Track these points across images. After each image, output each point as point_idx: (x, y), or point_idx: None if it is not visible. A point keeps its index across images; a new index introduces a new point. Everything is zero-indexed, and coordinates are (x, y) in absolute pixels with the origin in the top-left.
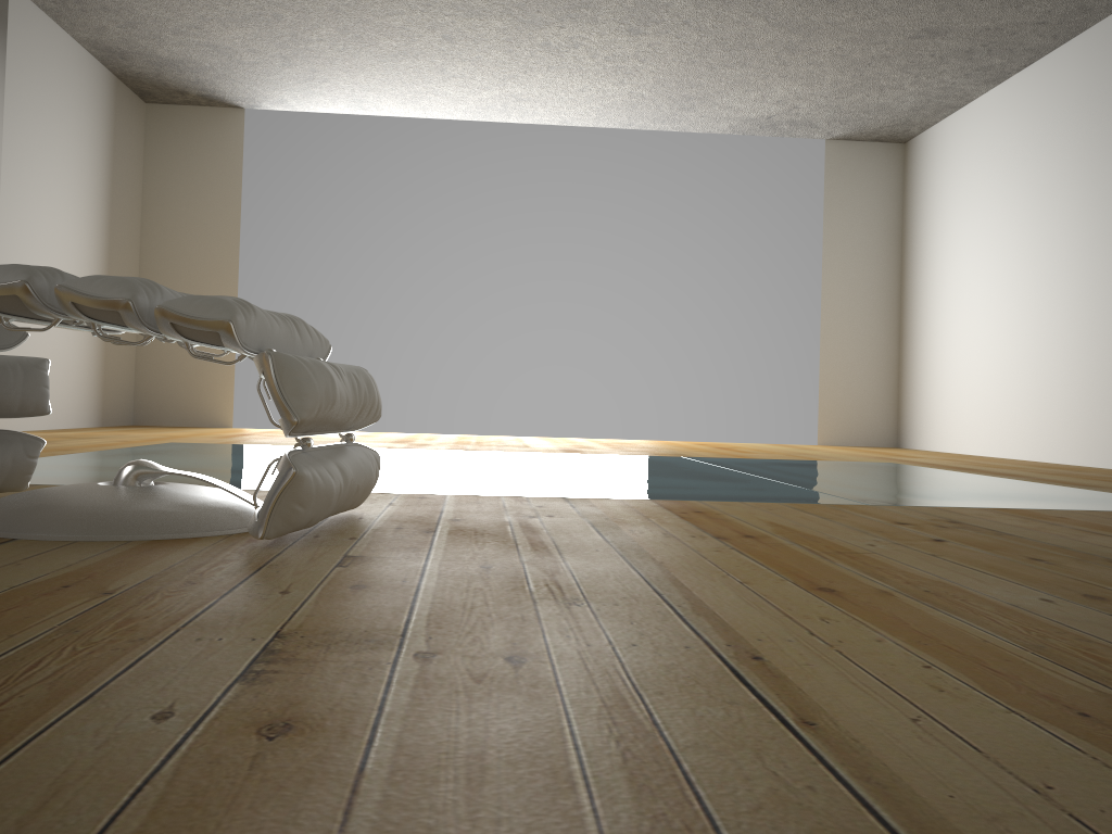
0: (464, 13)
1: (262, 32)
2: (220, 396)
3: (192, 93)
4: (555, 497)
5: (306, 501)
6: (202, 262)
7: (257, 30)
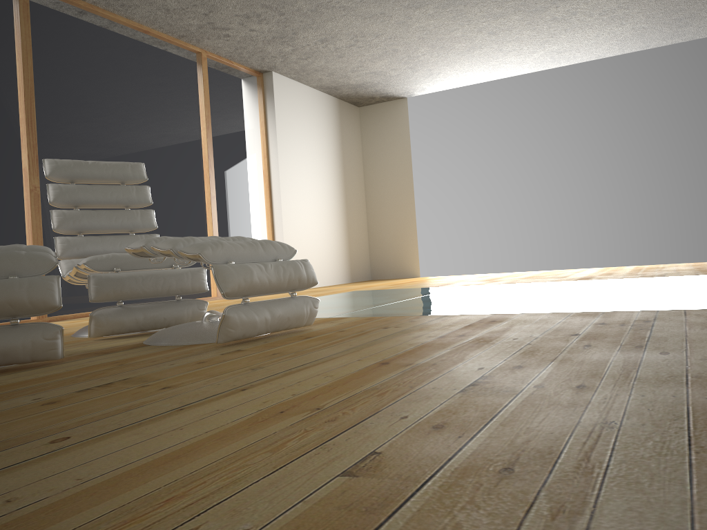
0: (492, 18)
1: (392, 59)
2: (412, 260)
3: (377, 97)
4: (441, 315)
5: (234, 326)
6: (394, 187)
7: (389, 59)
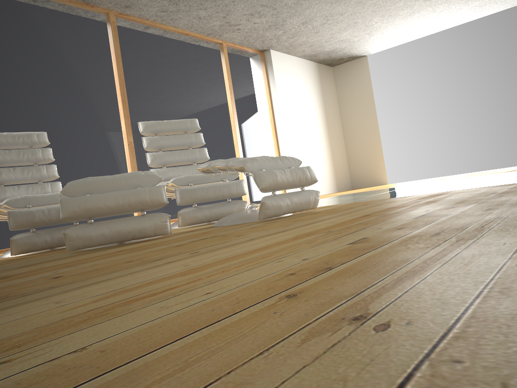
0: None
1: (353, 29)
2: (381, 172)
3: (345, 58)
4: (403, 196)
5: (268, 208)
6: (363, 121)
7: (352, 29)
